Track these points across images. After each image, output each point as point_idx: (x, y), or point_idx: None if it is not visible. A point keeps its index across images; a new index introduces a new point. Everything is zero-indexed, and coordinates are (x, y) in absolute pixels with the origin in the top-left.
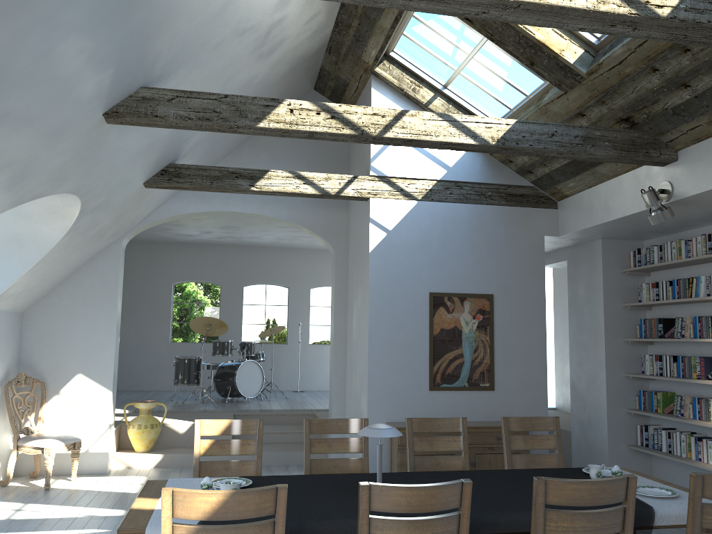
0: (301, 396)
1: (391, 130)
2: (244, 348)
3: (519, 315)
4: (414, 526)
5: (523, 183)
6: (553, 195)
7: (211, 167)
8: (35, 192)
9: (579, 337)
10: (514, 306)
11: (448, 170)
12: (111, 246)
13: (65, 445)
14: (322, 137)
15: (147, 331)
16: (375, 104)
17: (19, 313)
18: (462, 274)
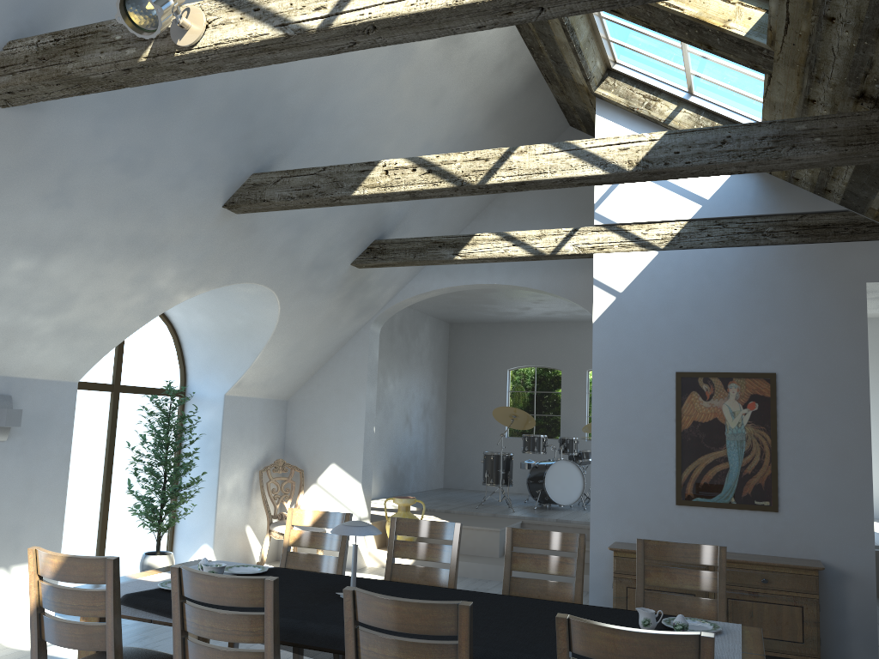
0: None
1: (495, 175)
2: (562, 444)
3: (821, 403)
4: (214, 619)
5: (826, 208)
6: (878, 219)
7: (413, 239)
8: (197, 285)
9: None
10: (812, 390)
11: (704, 204)
12: (360, 331)
13: None
14: (426, 195)
15: (482, 423)
16: (601, 134)
17: (282, 401)
18: (726, 346)
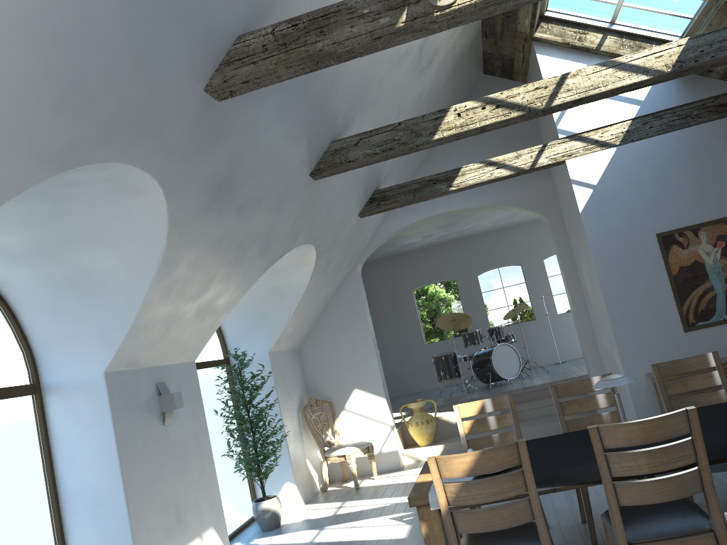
0: (562, 367)
1: (556, 97)
2: (492, 333)
3: None
4: (649, 456)
5: None
6: None
7: (409, 182)
8: (279, 252)
9: None
10: None
11: (641, 104)
12: (349, 275)
13: (361, 450)
14: (493, 127)
15: (403, 339)
16: (545, 68)
17: (296, 350)
18: (688, 206)
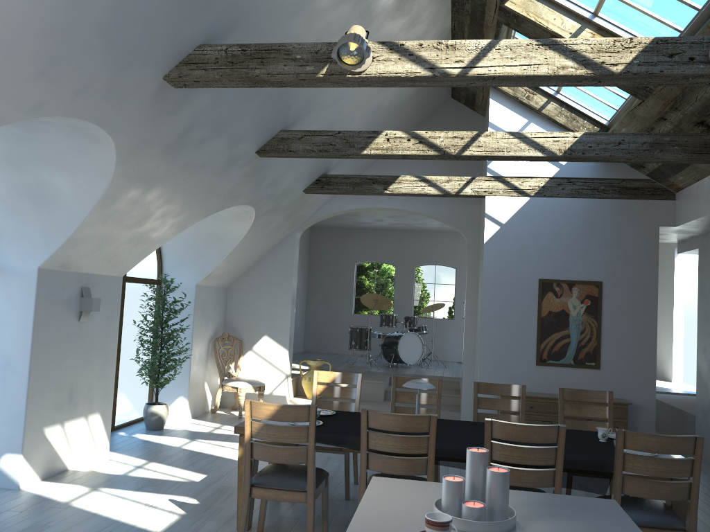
0: (460, 367)
1: (468, 149)
2: (407, 321)
3: (629, 301)
4: (395, 440)
5: (638, 177)
6: (669, 187)
7: (353, 176)
8: (217, 207)
9: (704, 324)
10: (623, 293)
11: (561, 167)
12: (288, 237)
13: (253, 387)
14: (413, 157)
15: (334, 303)
16: (493, 113)
17: (224, 288)
18: (571, 263)
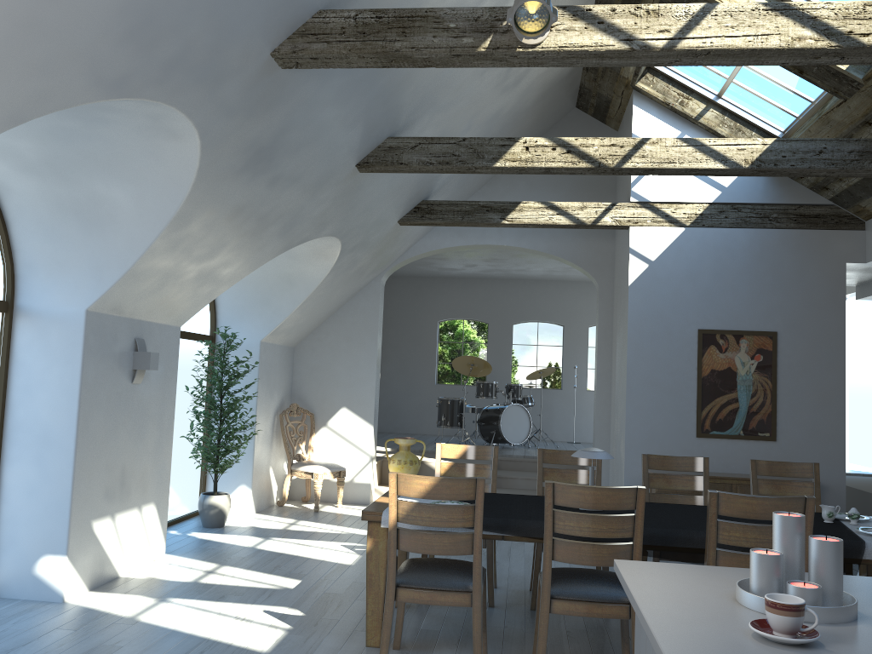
0: (574, 447)
1: (629, 160)
2: (510, 390)
3: (810, 356)
4: (591, 521)
5: (818, 202)
6: (858, 213)
7: (461, 202)
8: (301, 237)
9: None
10: (803, 346)
11: (723, 190)
12: (371, 283)
13: (331, 472)
14: (559, 172)
15: (412, 371)
16: (637, 123)
17: (291, 348)
18: (738, 309)
